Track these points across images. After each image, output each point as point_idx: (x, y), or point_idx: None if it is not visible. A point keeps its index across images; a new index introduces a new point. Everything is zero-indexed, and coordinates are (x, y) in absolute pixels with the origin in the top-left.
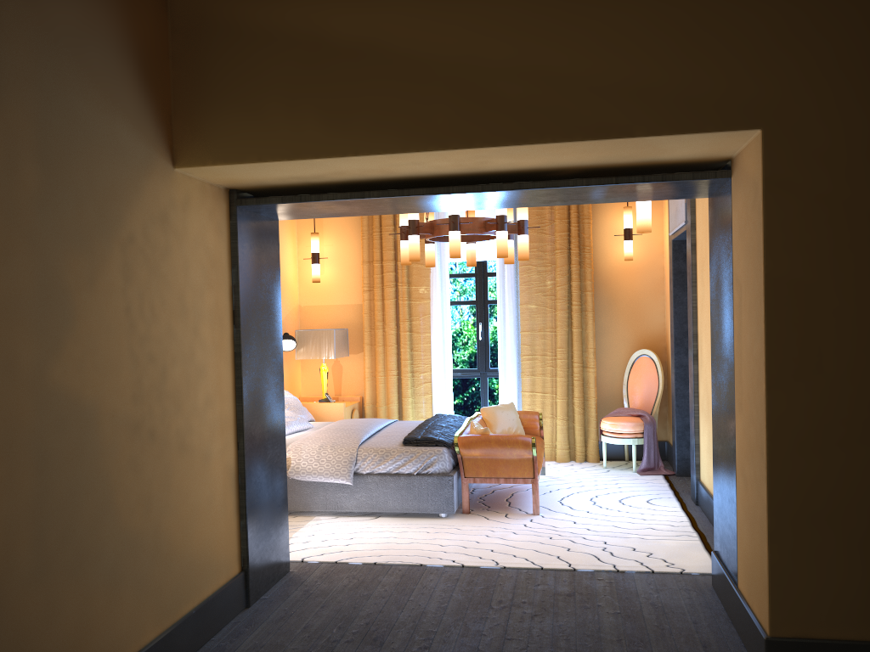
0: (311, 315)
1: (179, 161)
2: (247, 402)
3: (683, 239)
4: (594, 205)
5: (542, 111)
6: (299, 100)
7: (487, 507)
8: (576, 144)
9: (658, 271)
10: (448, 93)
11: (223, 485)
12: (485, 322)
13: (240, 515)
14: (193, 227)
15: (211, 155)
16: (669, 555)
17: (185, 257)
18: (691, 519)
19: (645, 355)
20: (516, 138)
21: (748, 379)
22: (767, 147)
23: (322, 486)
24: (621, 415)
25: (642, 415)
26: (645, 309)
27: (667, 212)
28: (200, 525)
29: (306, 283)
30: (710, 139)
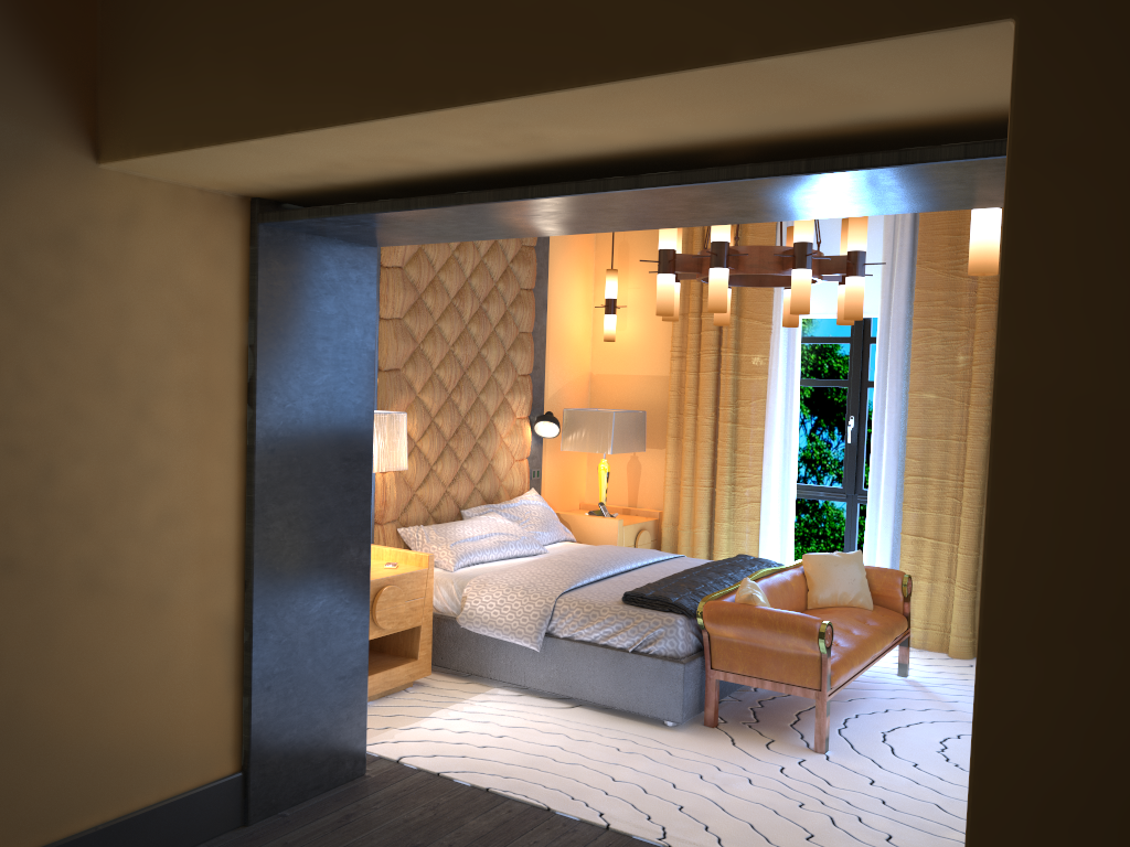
0: (605, 388)
1: (104, 153)
2: (265, 522)
3: None
4: None
5: (567, 24)
6: (233, 43)
7: (754, 720)
8: (635, 88)
9: None
10: (423, 6)
11: (199, 643)
12: (860, 415)
13: (243, 689)
14: (146, 255)
15: (135, 142)
16: None
17: (121, 300)
18: None
19: None
20: (522, 83)
21: None
22: (1026, 62)
23: (505, 646)
24: None
25: None
26: None
27: None
28: (131, 702)
29: (601, 341)
30: (922, 57)
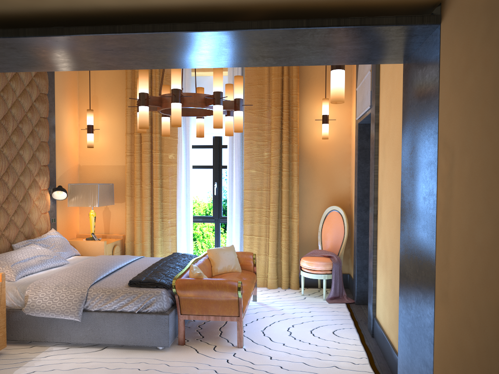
0: (88, 172)
1: None
2: None
3: (366, 123)
4: (301, 97)
5: None
6: None
7: (201, 337)
8: None
9: (346, 148)
10: None
11: None
12: (219, 181)
13: None
14: None
15: None
16: None
17: None
18: (368, 354)
19: (335, 210)
20: None
21: (462, 268)
22: None
23: (56, 321)
24: (316, 256)
25: (331, 256)
26: (336, 176)
27: (354, 104)
28: None
29: (84, 148)
30: None
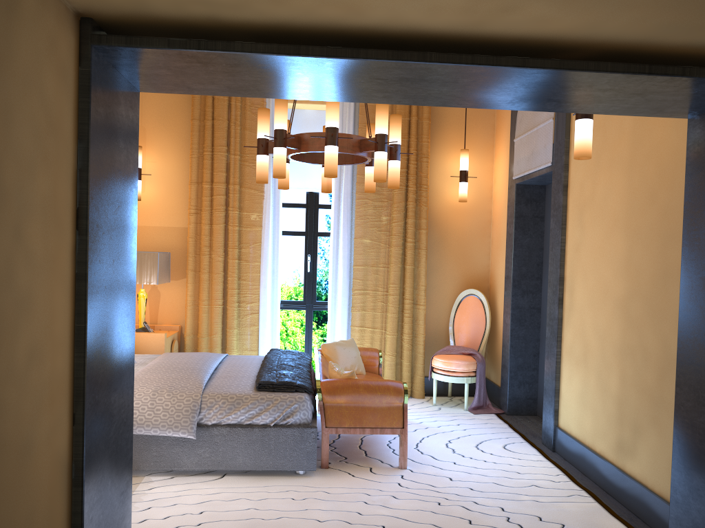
0: None
1: None
2: (92, 351)
3: (526, 184)
4: (430, 145)
5: None
6: None
7: (343, 458)
8: None
9: (485, 214)
10: None
11: (49, 488)
12: (314, 254)
13: (72, 527)
14: (22, 52)
15: None
16: (584, 527)
17: (6, 99)
18: (563, 471)
19: (472, 294)
20: None
21: None
22: None
23: (155, 440)
24: (453, 353)
25: (474, 354)
26: (472, 250)
27: (501, 158)
28: None
29: None
30: None
